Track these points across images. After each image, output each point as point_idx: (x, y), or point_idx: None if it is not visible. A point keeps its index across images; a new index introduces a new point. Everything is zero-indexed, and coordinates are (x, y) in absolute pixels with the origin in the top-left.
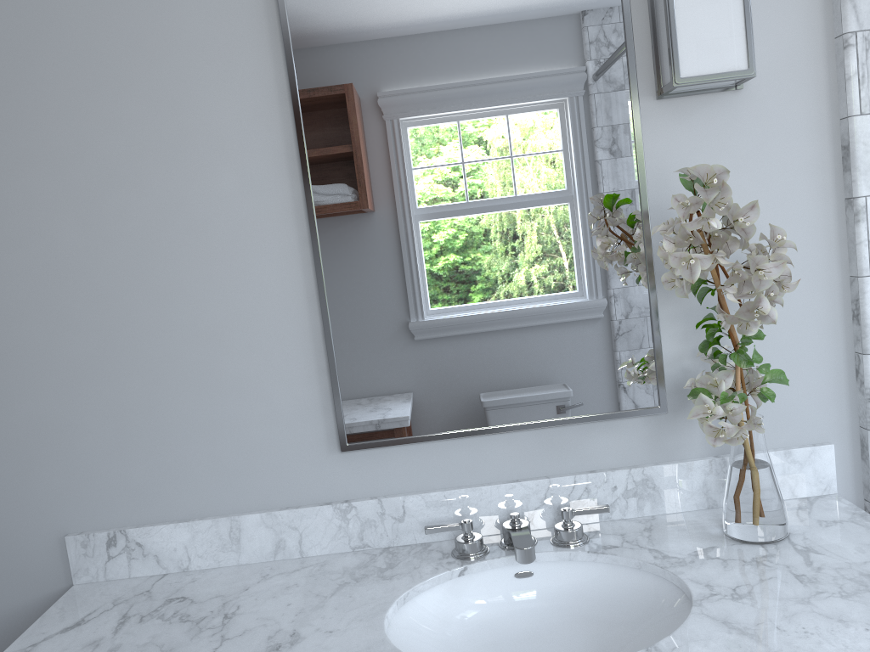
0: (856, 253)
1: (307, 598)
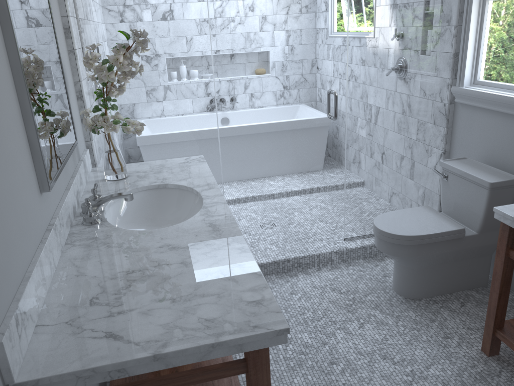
0: (78, 72)
1: (120, 253)
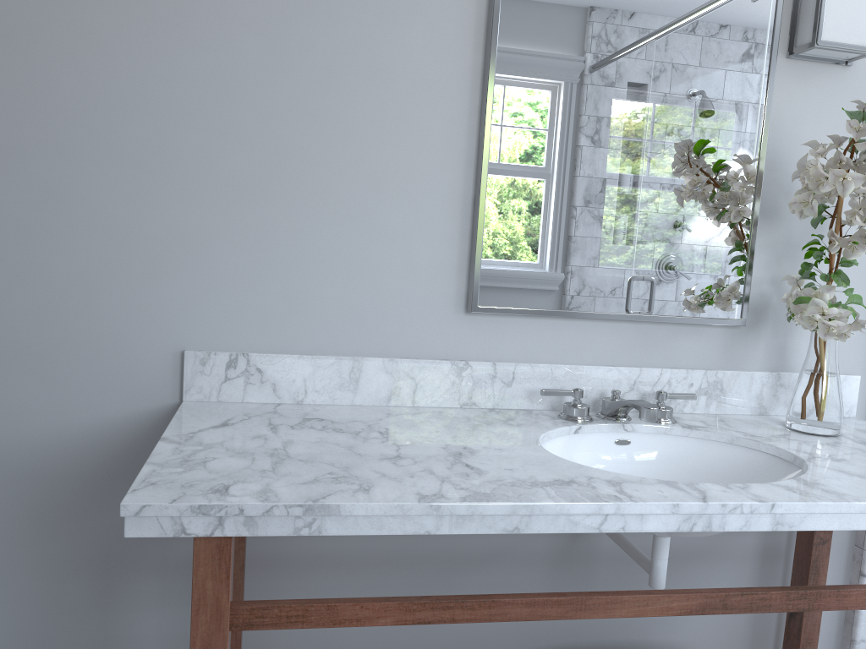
0: None
1: (451, 429)
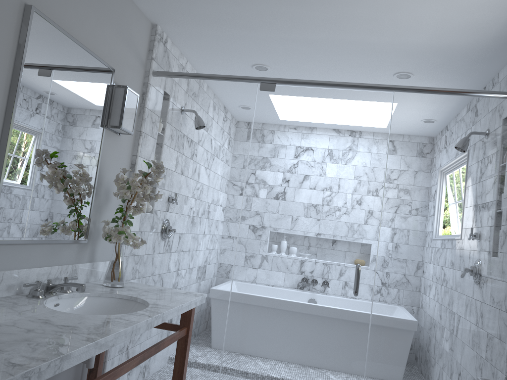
0: None
1: (7, 313)
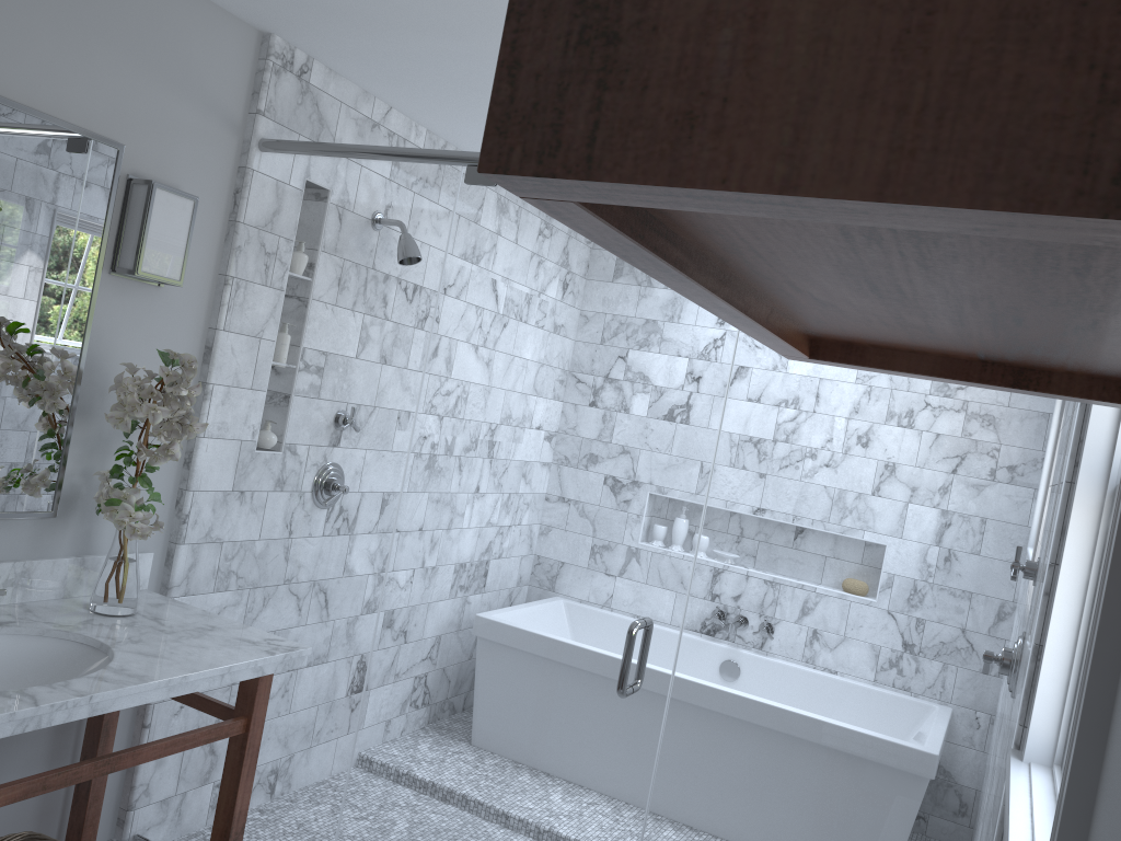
0: (200, 420)
1: None
